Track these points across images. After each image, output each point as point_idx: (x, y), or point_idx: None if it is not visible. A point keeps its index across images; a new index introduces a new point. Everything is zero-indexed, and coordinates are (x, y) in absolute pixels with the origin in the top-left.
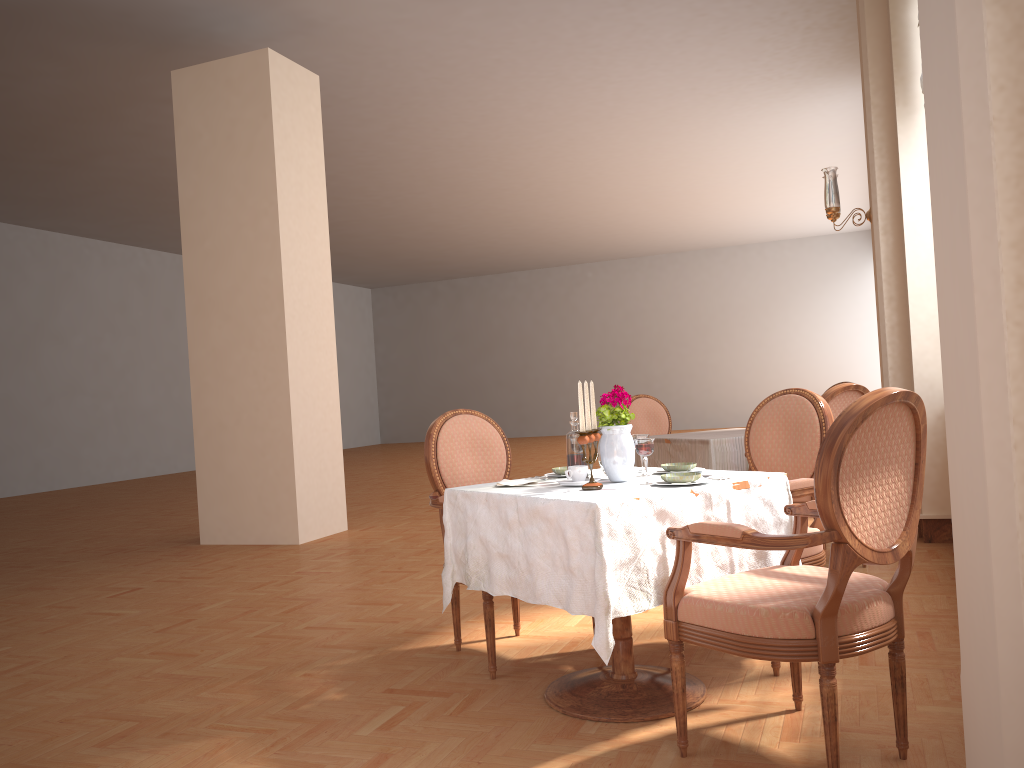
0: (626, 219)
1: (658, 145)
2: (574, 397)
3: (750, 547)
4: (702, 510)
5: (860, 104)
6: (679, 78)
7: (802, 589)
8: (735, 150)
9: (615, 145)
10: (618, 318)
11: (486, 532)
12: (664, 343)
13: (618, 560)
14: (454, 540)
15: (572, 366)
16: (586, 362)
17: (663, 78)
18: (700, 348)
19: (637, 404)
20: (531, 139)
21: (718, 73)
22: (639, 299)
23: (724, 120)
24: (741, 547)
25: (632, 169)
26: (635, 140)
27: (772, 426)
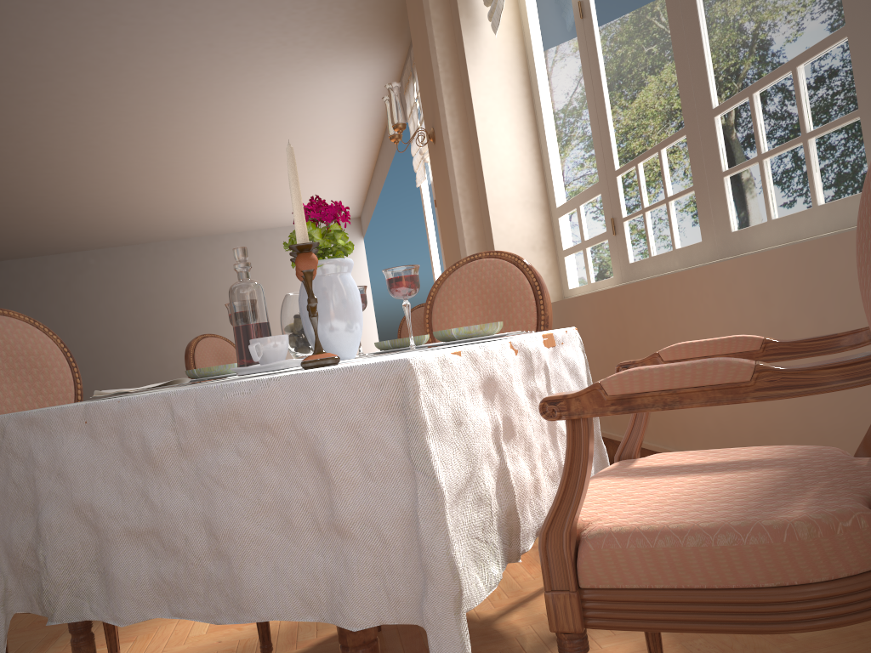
0: (132, 199)
1: (170, 112)
2: (85, 385)
3: (779, 395)
4: (524, 380)
5: (359, 85)
6: (197, 29)
7: (765, 479)
8: (245, 125)
9: (124, 107)
10: (126, 303)
11: (91, 490)
12: (175, 325)
13: (454, 485)
14: (4, 525)
15: (80, 353)
16: (95, 348)
17: (180, 26)
18: (211, 327)
19: (205, 345)
20: (26, 89)
21: (237, 29)
22: (147, 284)
23: (238, 88)
24: (755, 400)
25: (141, 139)
26: (146, 103)
27: (464, 302)
